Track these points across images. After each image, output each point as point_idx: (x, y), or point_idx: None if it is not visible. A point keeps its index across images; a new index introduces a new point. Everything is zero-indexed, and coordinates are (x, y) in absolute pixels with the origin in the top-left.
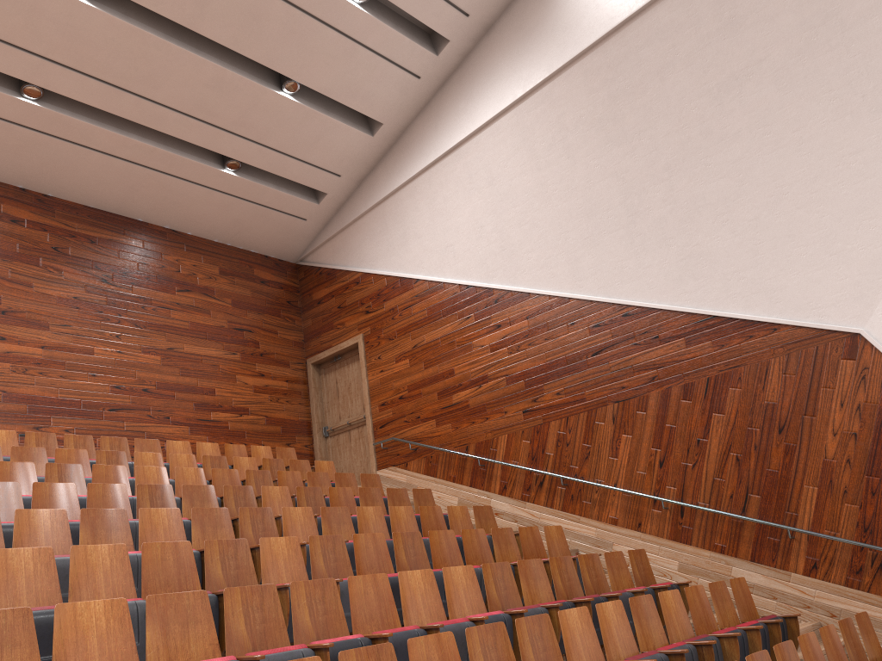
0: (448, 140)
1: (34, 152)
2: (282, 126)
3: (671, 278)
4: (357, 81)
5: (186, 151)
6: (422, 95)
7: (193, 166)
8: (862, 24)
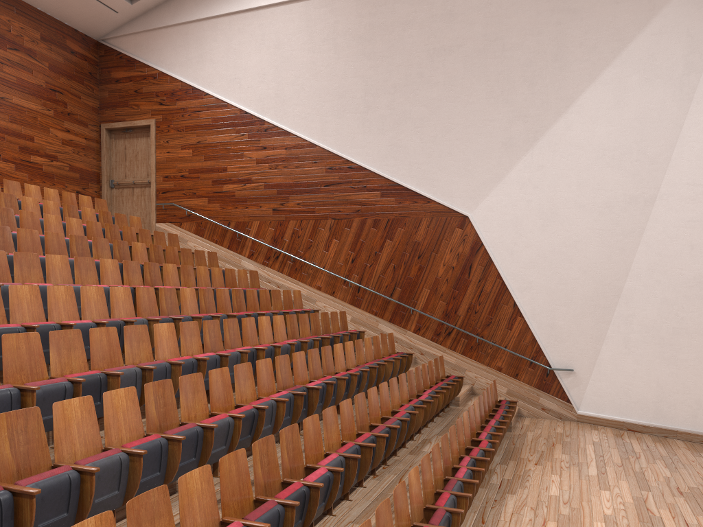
0: (251, 1)
1: None
2: None
3: (381, 154)
4: None
5: None
6: None
7: None
8: (512, 51)
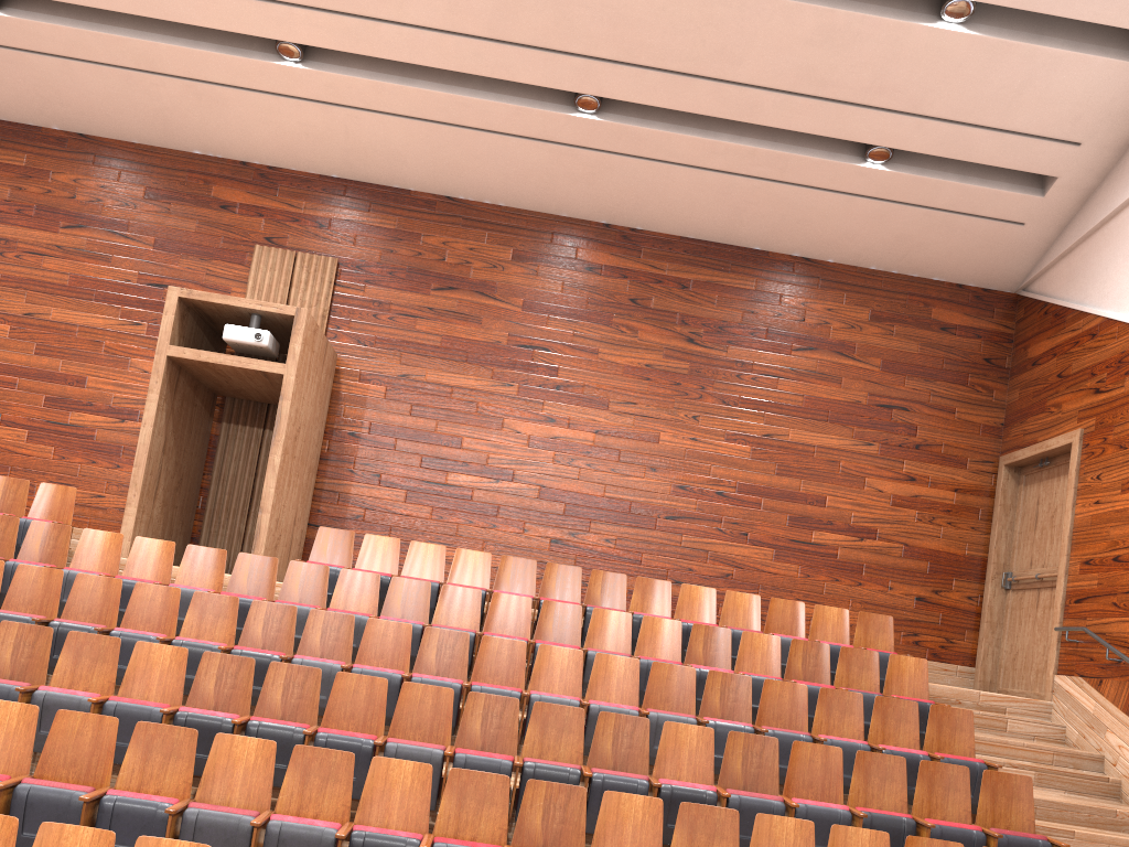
0: None
1: (608, 178)
2: (949, 80)
3: None
4: None
5: (805, 144)
6: None
7: (815, 166)
8: None
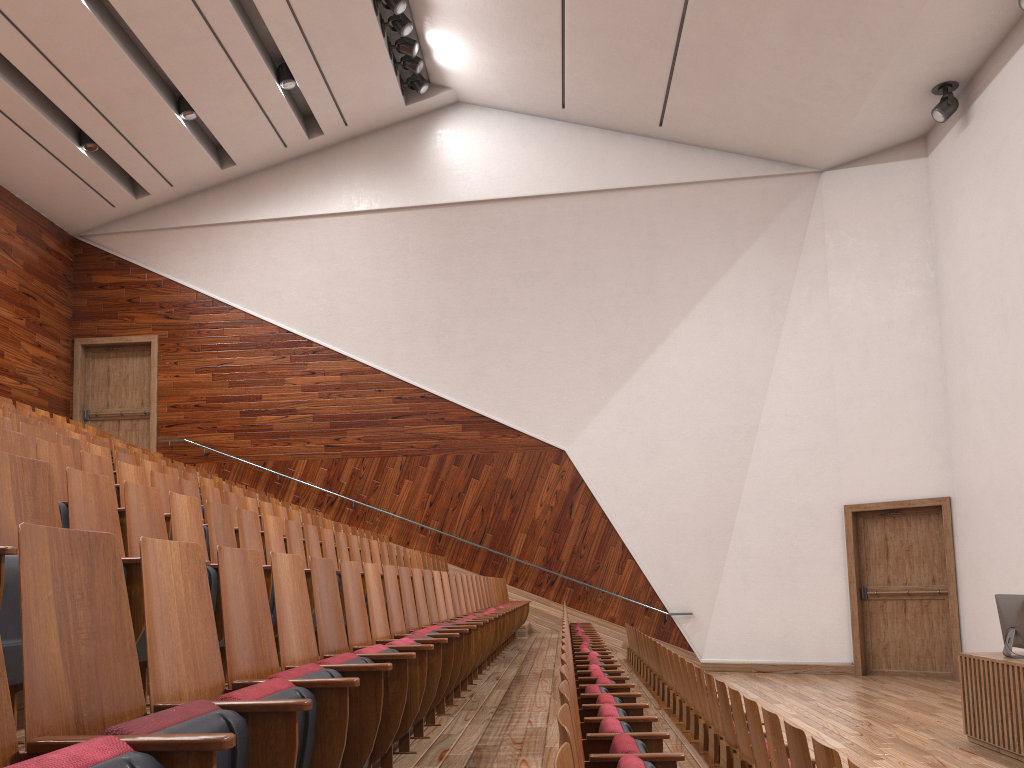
0: (298, 208)
1: None
2: (158, 138)
3: (461, 382)
4: (241, 132)
5: (56, 120)
6: (279, 158)
7: (56, 136)
8: (604, 281)
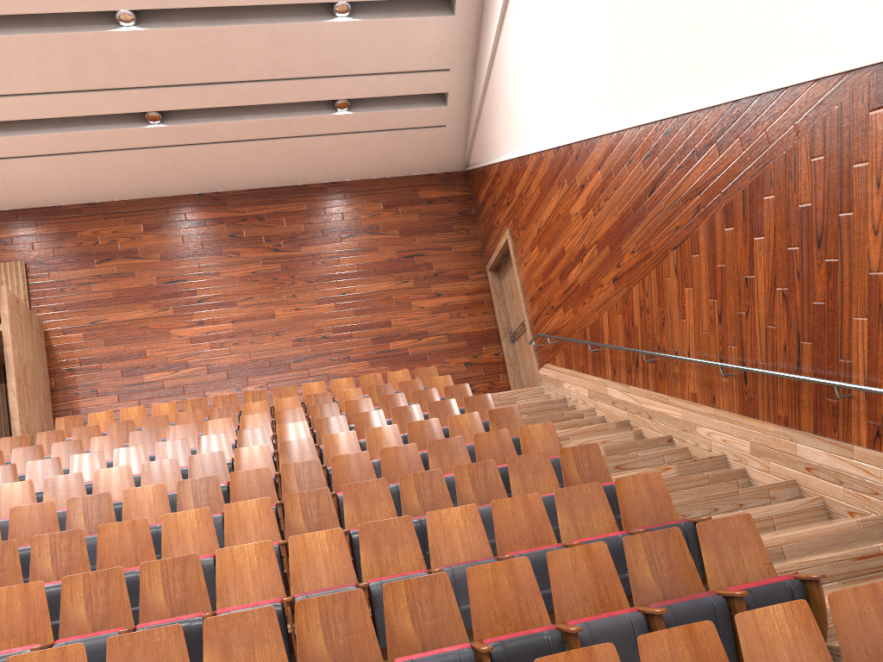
0: None
1: (187, 163)
2: (358, 50)
3: (689, 66)
4: None
5: (298, 110)
6: None
7: (308, 121)
8: None
